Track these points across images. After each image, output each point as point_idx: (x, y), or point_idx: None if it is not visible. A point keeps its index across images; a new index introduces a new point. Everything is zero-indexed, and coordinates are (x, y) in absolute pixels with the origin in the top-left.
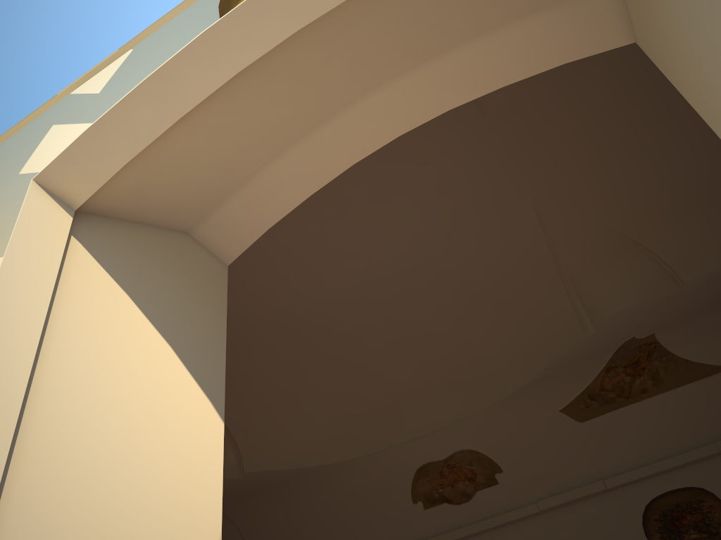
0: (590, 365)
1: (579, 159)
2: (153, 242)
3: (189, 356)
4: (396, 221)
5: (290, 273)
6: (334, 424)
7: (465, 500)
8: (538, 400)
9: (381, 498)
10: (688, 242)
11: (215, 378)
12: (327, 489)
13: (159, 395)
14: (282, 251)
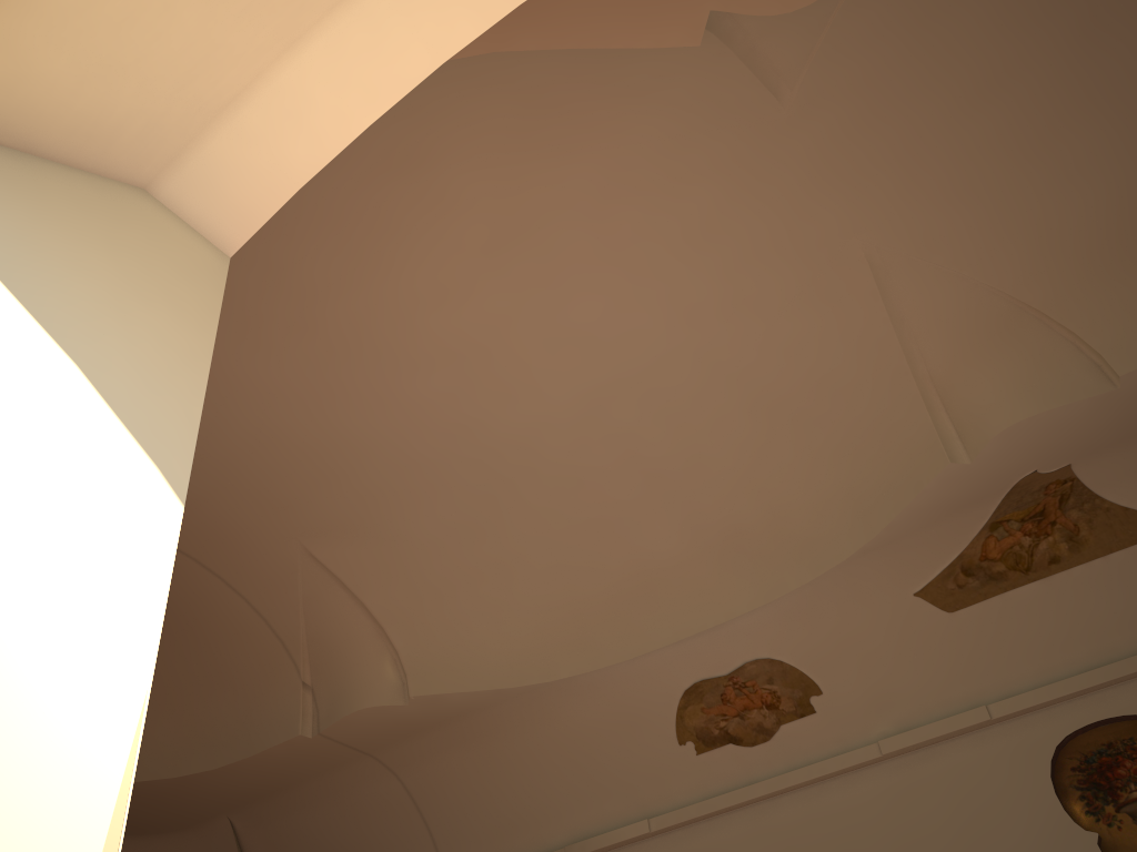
0: (964, 518)
1: (941, 174)
2: (60, 192)
3: (117, 387)
4: (639, 286)
5: (472, 376)
6: (551, 620)
7: (762, 739)
8: (880, 577)
9: (629, 736)
10: (1128, 309)
11: (173, 432)
12: (543, 723)
13: (36, 440)
14: (457, 339)
